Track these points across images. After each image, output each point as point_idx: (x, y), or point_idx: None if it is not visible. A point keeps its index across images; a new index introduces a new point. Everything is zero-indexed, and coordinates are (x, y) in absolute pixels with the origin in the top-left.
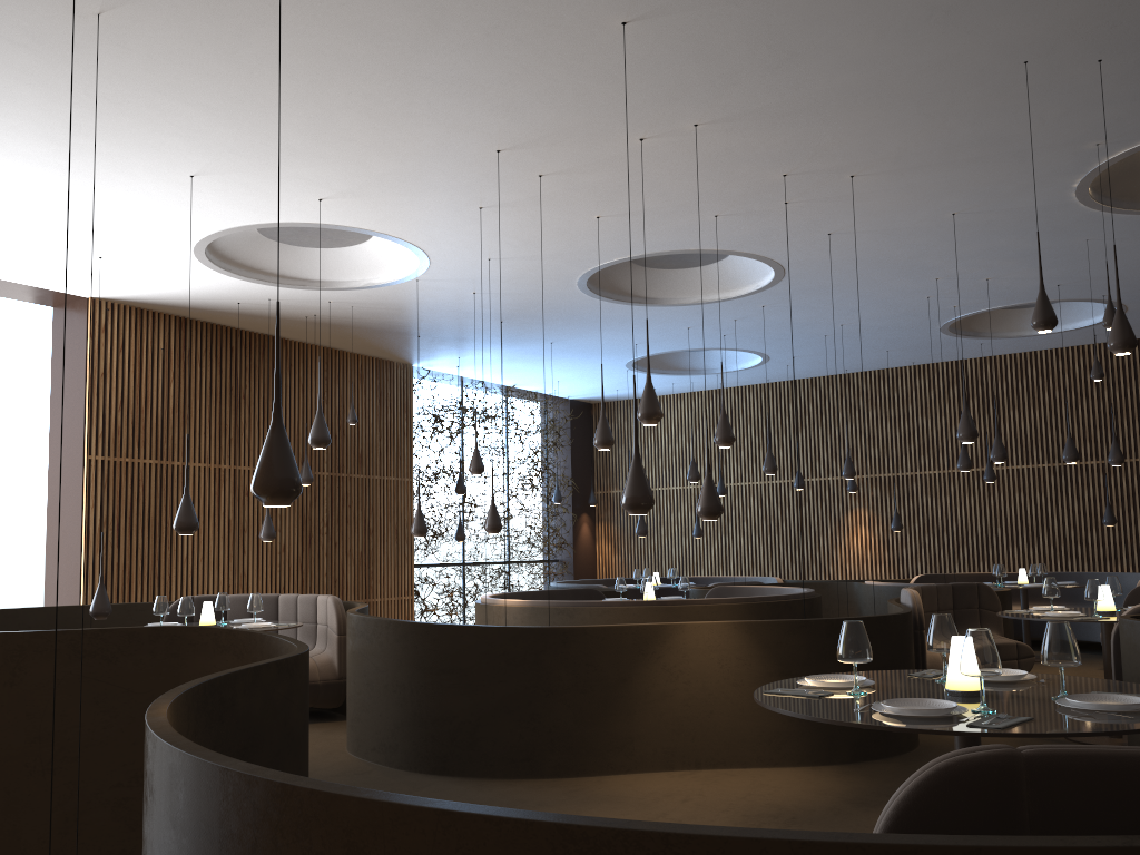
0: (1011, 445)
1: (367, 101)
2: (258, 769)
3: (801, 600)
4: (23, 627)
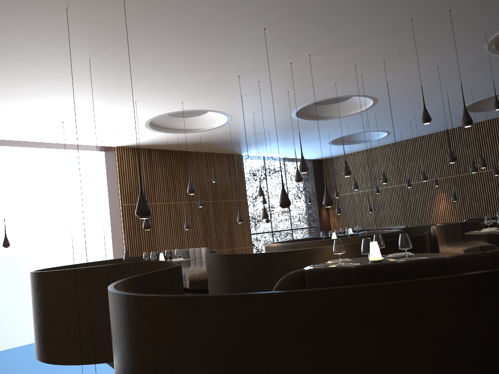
0: None
1: (185, 69)
2: (124, 292)
3: (392, 234)
4: None
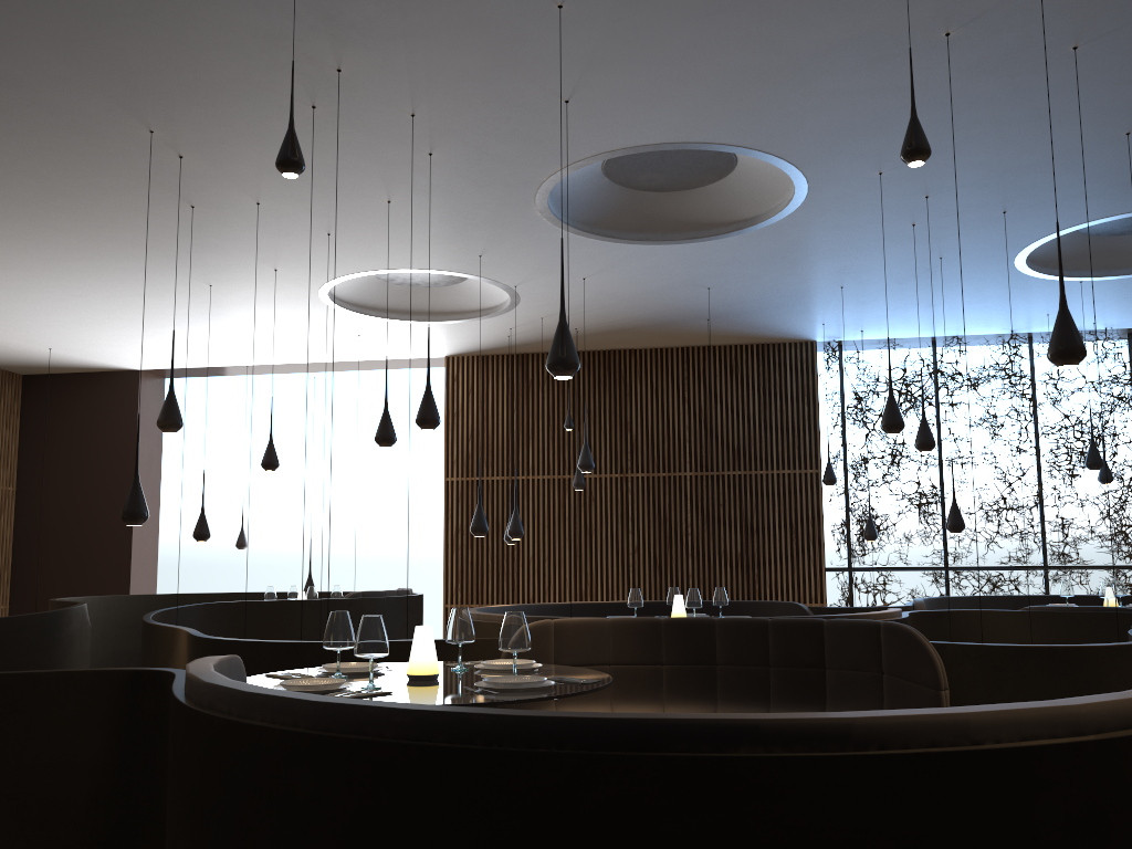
0: None
1: (85, 222)
2: None
3: None
4: None
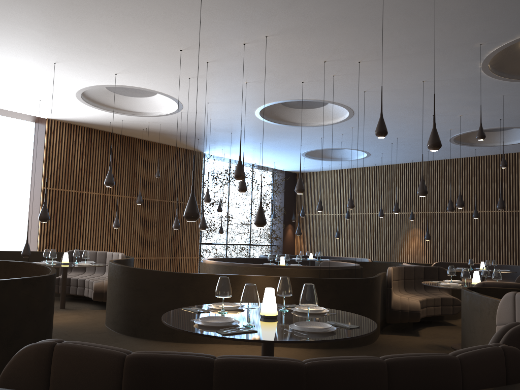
0: (491, 200)
1: (108, 27)
2: None
3: (344, 269)
4: (1, 259)
